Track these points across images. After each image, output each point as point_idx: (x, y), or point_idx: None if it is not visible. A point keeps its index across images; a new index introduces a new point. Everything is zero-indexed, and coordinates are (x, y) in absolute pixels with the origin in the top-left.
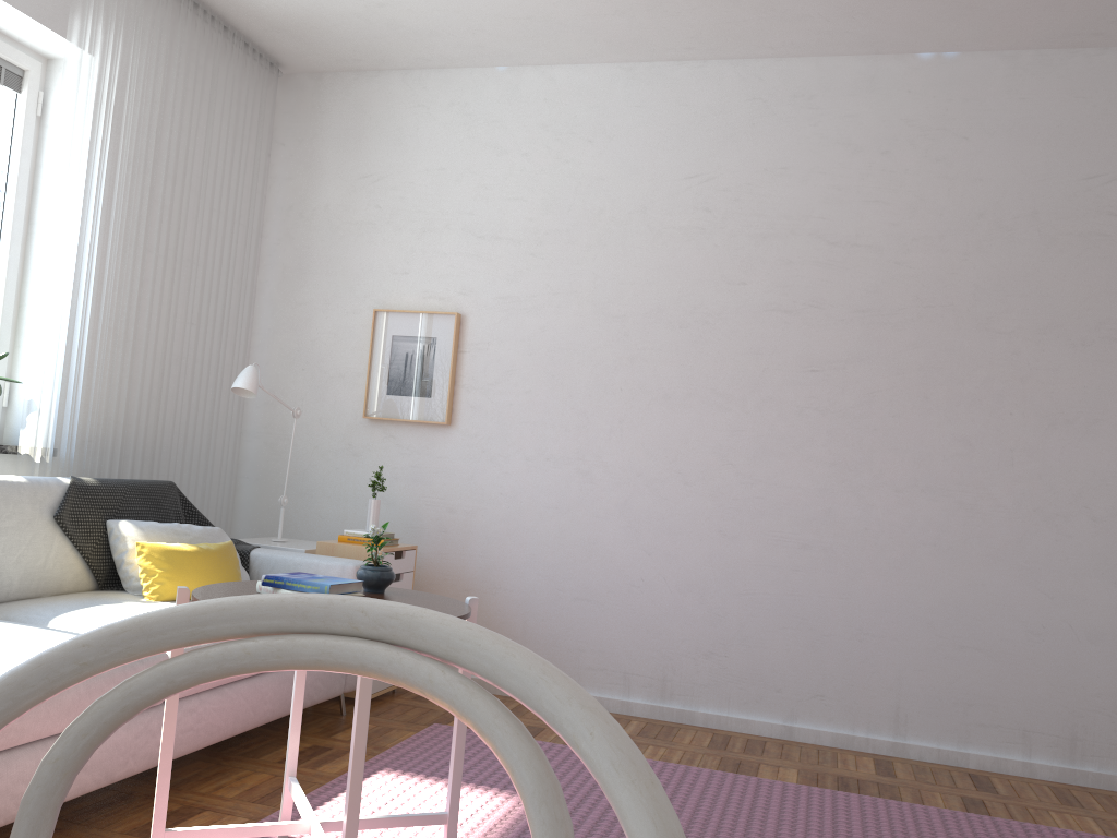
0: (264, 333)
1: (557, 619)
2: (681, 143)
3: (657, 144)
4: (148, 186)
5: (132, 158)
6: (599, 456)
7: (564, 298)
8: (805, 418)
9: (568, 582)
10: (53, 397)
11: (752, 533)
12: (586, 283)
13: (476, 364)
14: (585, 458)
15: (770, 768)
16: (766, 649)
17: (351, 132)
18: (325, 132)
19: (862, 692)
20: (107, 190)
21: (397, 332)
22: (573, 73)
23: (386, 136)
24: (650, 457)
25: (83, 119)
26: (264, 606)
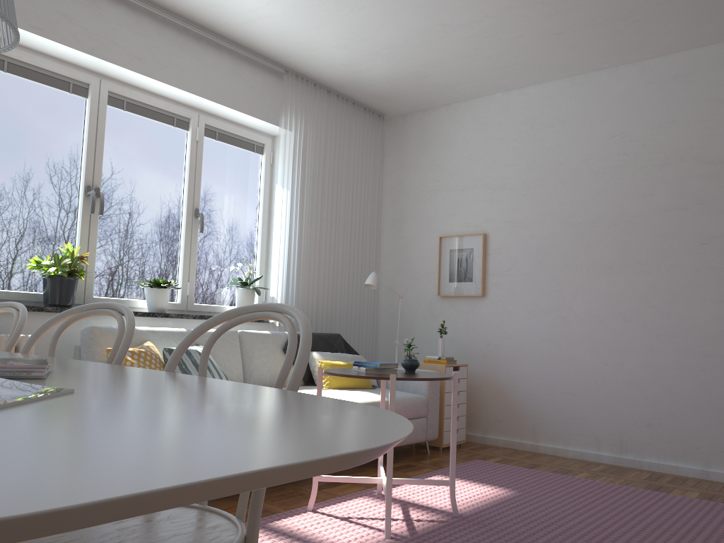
0: (385, 255)
1: (553, 405)
2: (606, 117)
3: (591, 120)
4: (320, 188)
5: (312, 176)
6: (570, 307)
7: (543, 217)
8: (700, 274)
9: (557, 383)
10: (282, 295)
11: (670, 348)
12: (555, 207)
13: (496, 261)
14: (562, 309)
15: (681, 491)
16: (686, 421)
17: (422, 143)
18: (409, 145)
19: None
20: (301, 193)
21: (452, 247)
22: (538, 89)
23: (440, 142)
24: (601, 306)
25: (288, 162)
26: (250, 306)
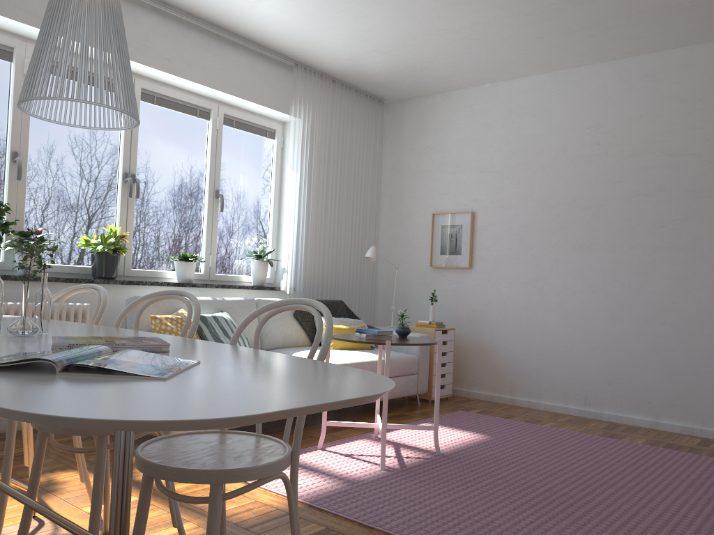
0: (383, 229)
1: (528, 364)
2: (582, 110)
3: (569, 113)
4: (326, 170)
5: (318, 160)
6: (546, 280)
7: (524, 199)
8: (658, 253)
9: (533, 345)
10: (292, 266)
11: (630, 317)
12: (535, 190)
13: (482, 237)
14: (539, 281)
15: (630, 438)
16: (641, 380)
17: (418, 127)
18: (406, 129)
19: (698, 403)
20: (309, 175)
21: (443, 223)
22: (524, 81)
23: (434, 127)
24: (573, 279)
25: (297, 147)
26: (289, 300)
